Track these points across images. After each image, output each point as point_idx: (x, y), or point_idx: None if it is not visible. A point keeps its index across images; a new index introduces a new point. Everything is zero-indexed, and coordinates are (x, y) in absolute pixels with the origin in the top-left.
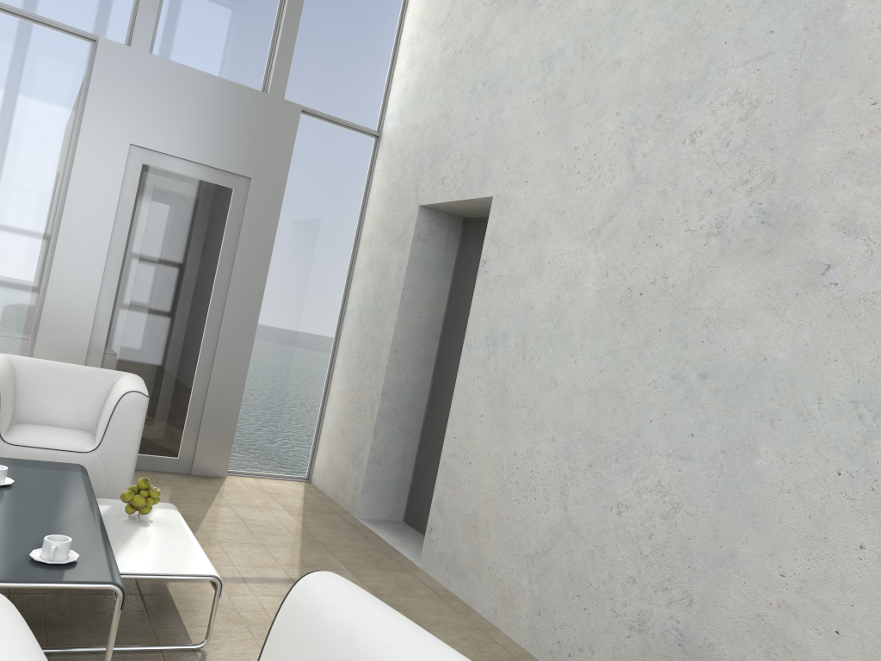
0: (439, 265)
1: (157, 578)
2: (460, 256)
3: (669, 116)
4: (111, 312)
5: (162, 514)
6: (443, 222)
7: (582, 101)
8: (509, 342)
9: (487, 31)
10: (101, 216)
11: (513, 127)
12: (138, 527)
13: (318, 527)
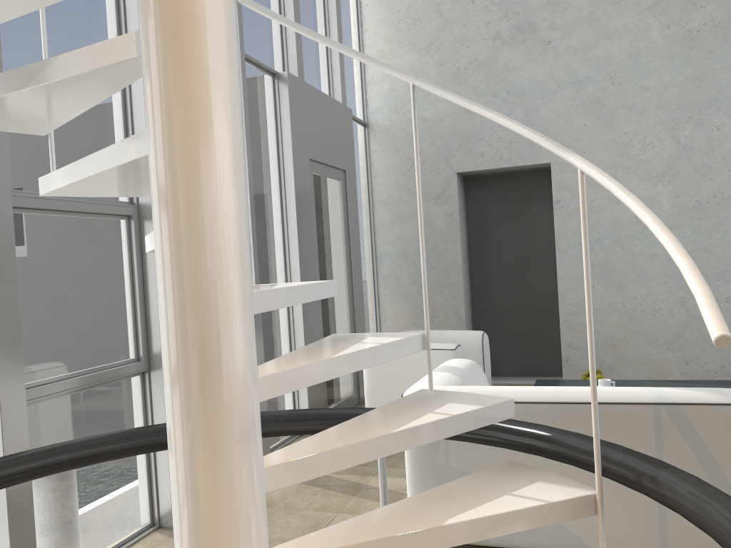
0: (462, 209)
1: None
2: (470, 201)
3: (697, 117)
4: None
5: None
6: (460, 181)
7: (622, 108)
8: (604, 242)
9: (495, 57)
10: (308, 221)
11: (555, 121)
12: None
13: None
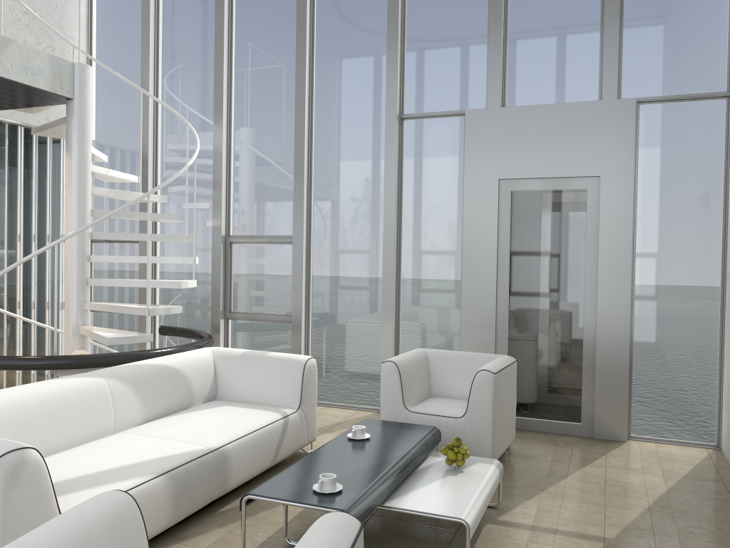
0: None
1: (419, 515)
2: None
3: None
4: (507, 309)
5: (477, 467)
6: None
7: None
8: None
9: None
10: (487, 238)
11: None
12: (446, 475)
13: (685, 493)
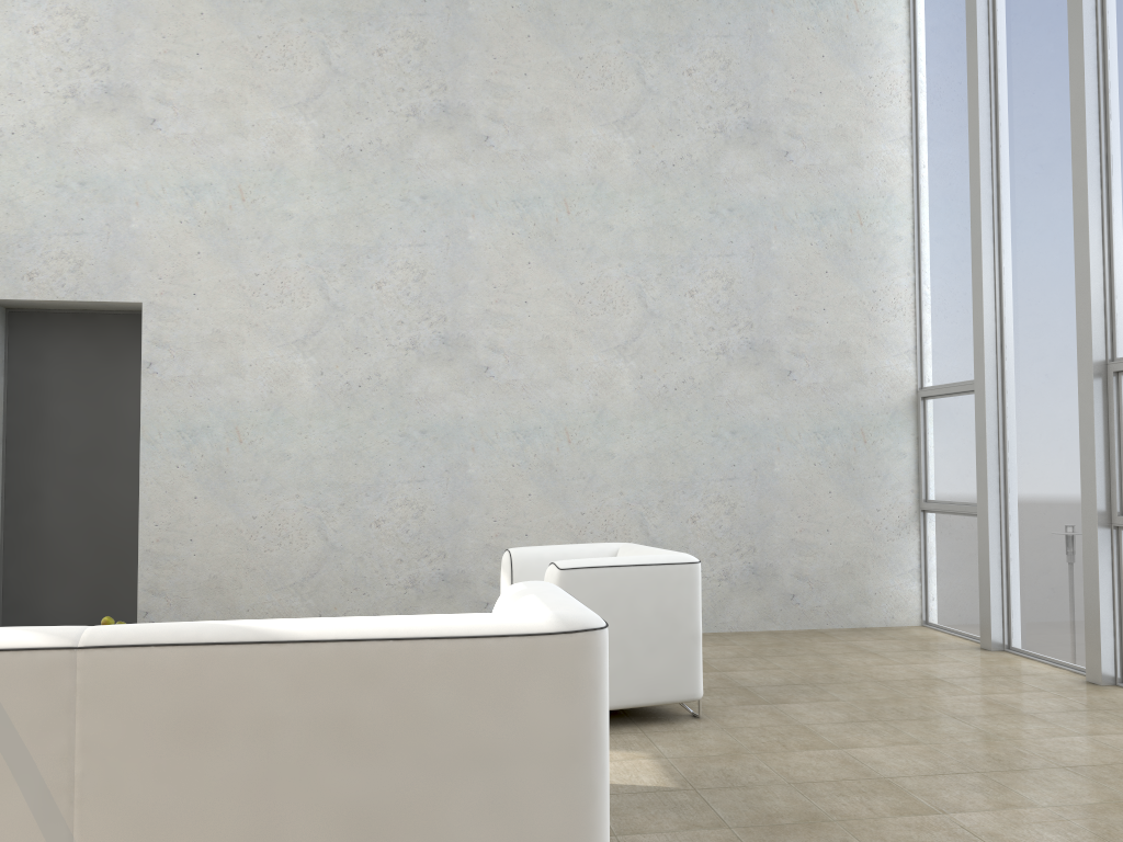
0: None
1: None
2: (16, 350)
3: (354, 267)
4: None
5: None
6: None
7: (254, 237)
8: (216, 431)
9: (67, 126)
10: None
11: (155, 240)
12: None
13: None
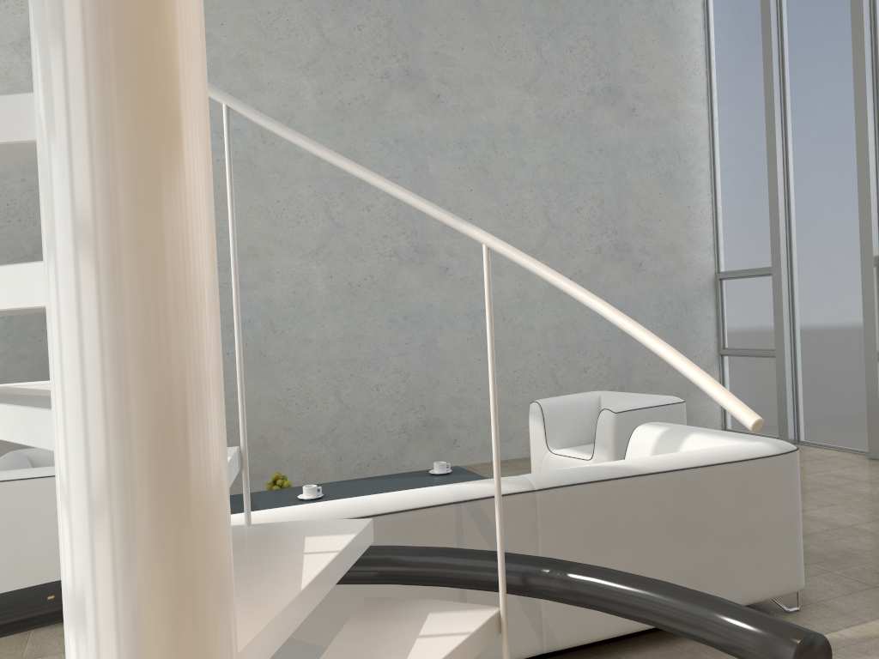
0: None
1: None
2: None
3: (350, 195)
4: None
5: None
6: None
7: (274, 172)
8: (256, 325)
9: None
10: None
11: None
12: None
13: None
